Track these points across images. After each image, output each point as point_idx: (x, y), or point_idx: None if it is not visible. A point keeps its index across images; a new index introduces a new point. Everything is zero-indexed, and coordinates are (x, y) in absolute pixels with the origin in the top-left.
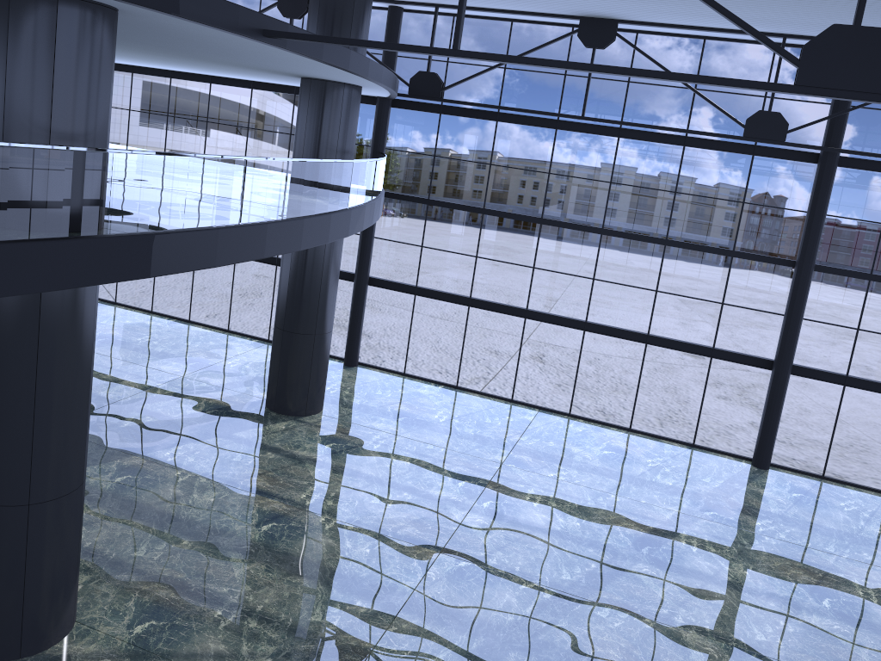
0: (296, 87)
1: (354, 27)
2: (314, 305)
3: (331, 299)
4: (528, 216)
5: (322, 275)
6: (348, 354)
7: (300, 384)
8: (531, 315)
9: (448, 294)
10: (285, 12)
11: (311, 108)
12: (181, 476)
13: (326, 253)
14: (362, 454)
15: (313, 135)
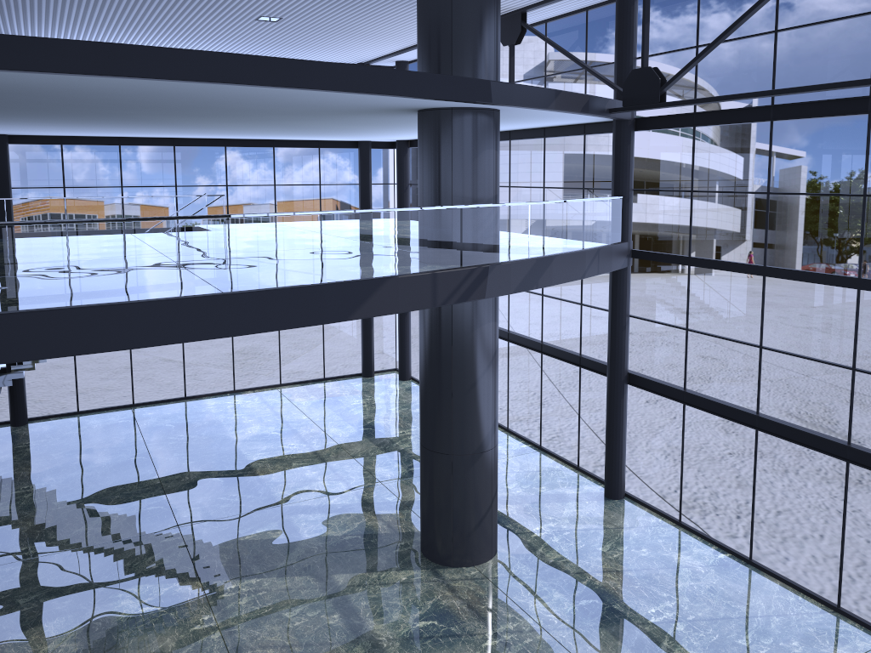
0: (544, 128)
1: (457, 30)
2: (446, 413)
3: (474, 406)
4: (835, 276)
5: (452, 373)
6: (606, 480)
7: (441, 521)
8: (857, 456)
9: (726, 406)
10: (504, 40)
11: (420, 150)
12: (203, 623)
13: (455, 342)
14: (453, 651)
15: (424, 184)
